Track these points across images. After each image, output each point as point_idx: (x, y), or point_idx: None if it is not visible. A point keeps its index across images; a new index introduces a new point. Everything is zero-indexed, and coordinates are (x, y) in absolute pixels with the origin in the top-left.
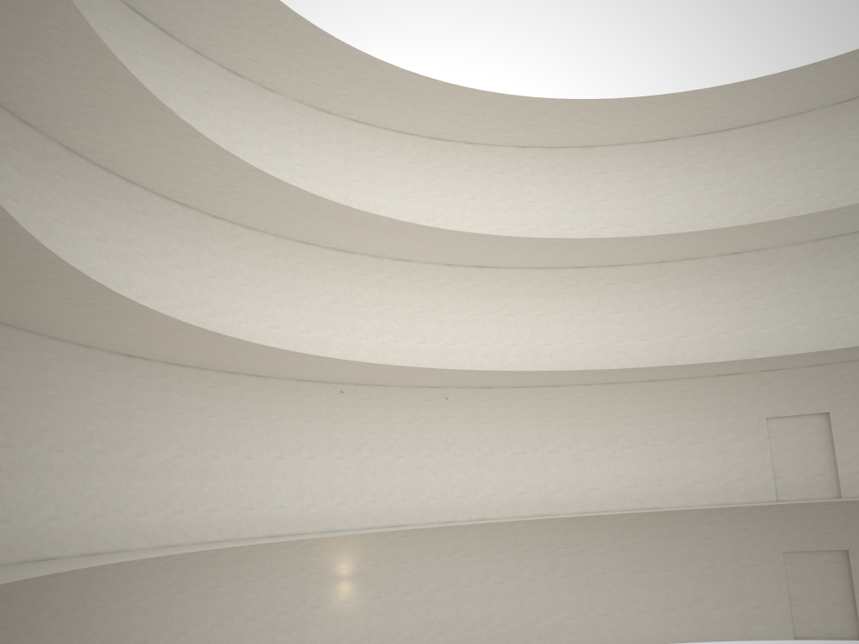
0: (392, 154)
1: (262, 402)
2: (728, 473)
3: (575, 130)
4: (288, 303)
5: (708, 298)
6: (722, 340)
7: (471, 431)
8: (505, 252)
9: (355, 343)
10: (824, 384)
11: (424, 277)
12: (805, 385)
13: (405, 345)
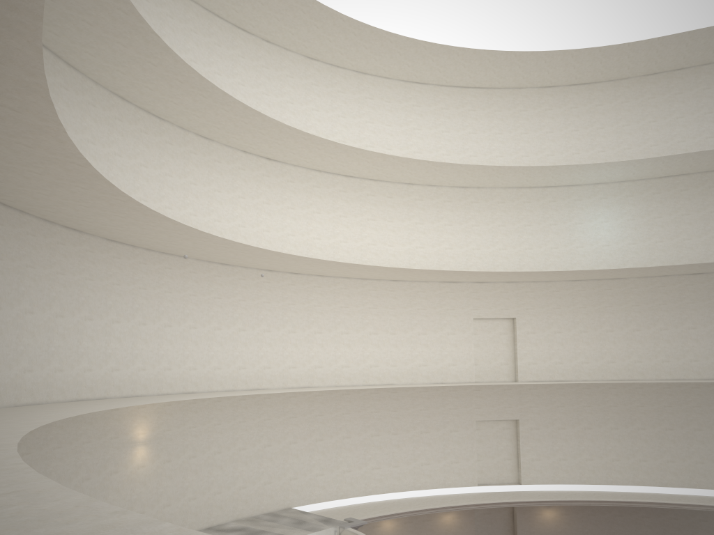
0: (201, 31)
1: (75, 258)
2: (444, 359)
3: (359, 55)
4: (104, 157)
5: (441, 219)
6: (448, 255)
7: (254, 309)
8: (300, 150)
9: (160, 211)
10: (514, 297)
11: (223, 158)
12: (502, 296)
13: (203, 221)
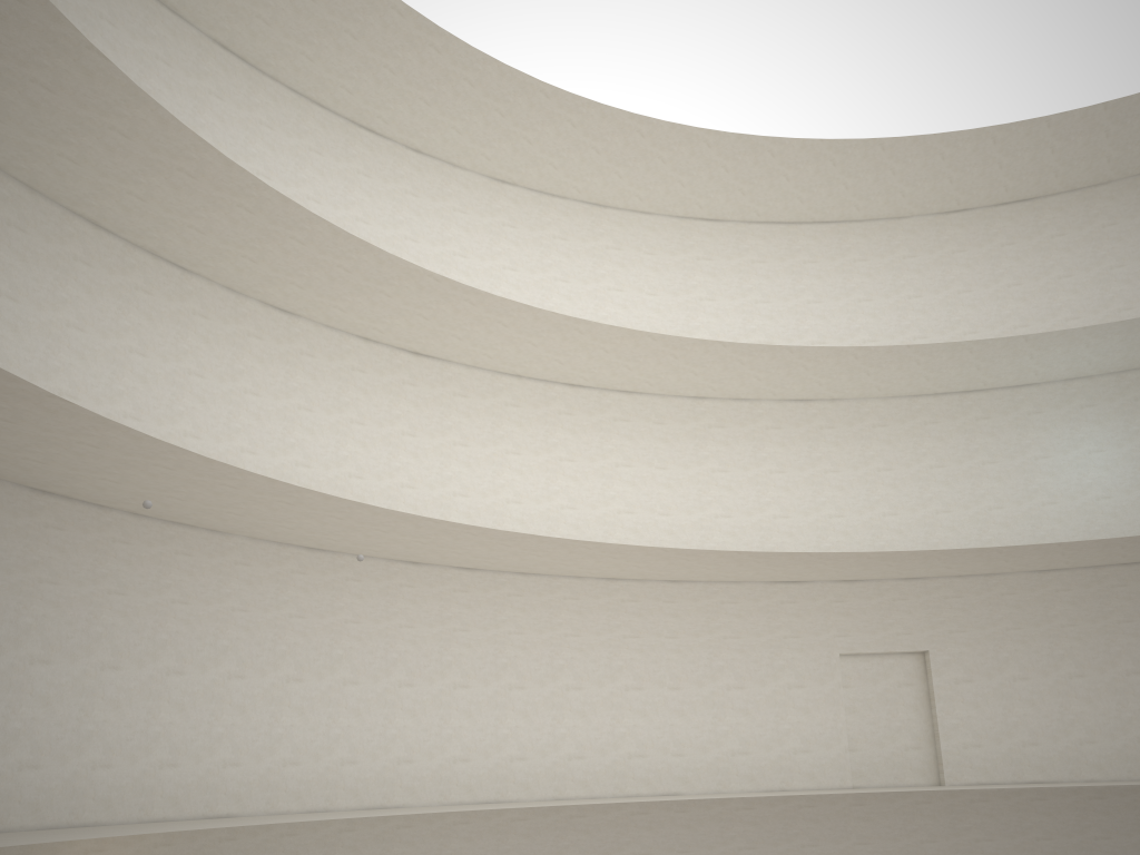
0: (283, 126)
1: None
2: (783, 739)
3: (588, 168)
4: (39, 328)
5: (762, 461)
6: (780, 529)
7: (378, 639)
8: (469, 330)
9: (172, 441)
10: (921, 608)
11: (319, 349)
12: (896, 607)
13: (271, 464)
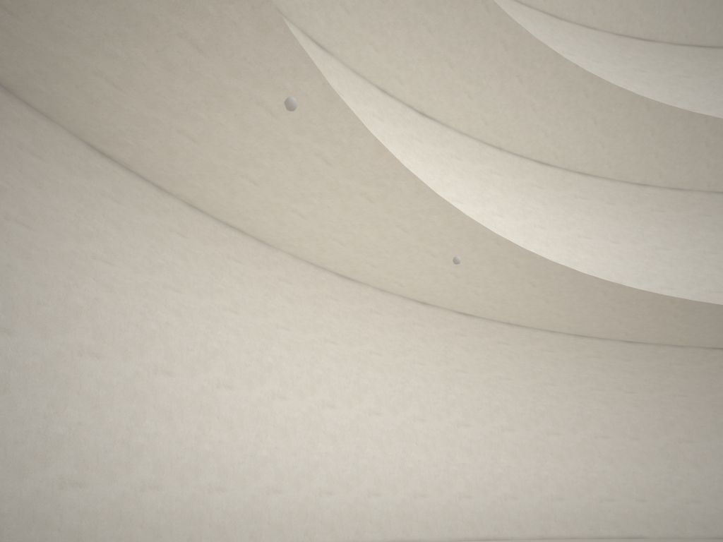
0: None
1: None
2: None
3: None
4: None
5: (696, 243)
6: (715, 302)
7: (396, 373)
8: (485, 85)
9: None
10: None
11: (347, 90)
12: None
13: None
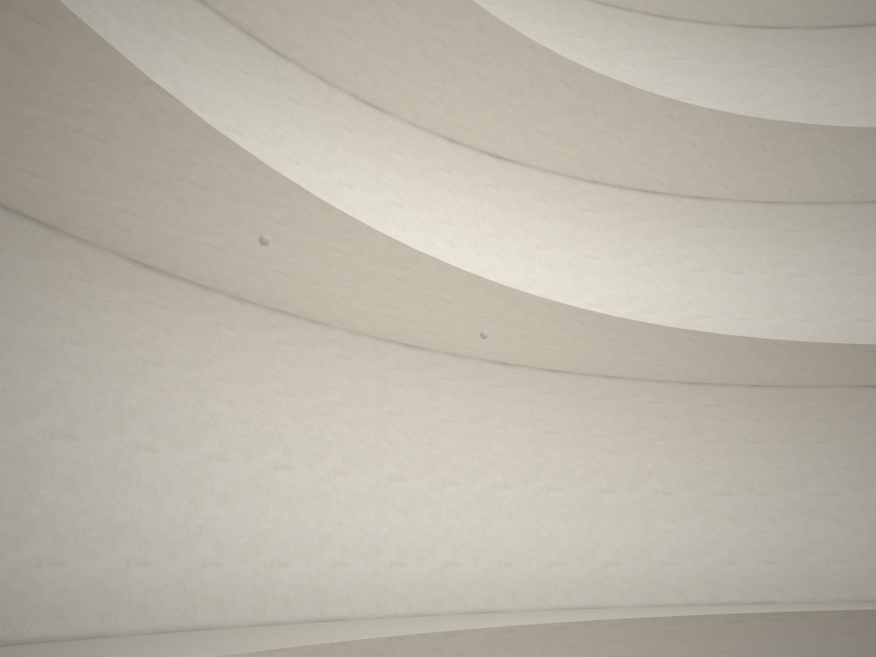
0: None
1: (33, 286)
2: None
3: None
4: None
5: (841, 265)
6: (864, 332)
7: (474, 439)
8: (557, 123)
9: None
10: None
11: (407, 147)
12: None
13: None
